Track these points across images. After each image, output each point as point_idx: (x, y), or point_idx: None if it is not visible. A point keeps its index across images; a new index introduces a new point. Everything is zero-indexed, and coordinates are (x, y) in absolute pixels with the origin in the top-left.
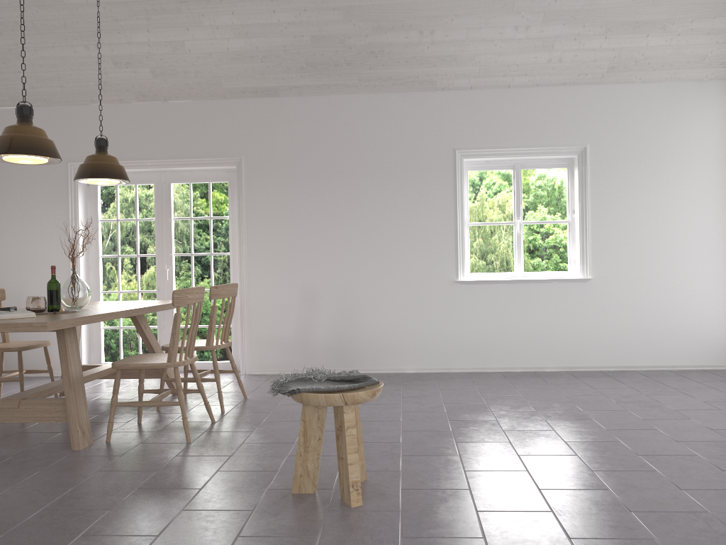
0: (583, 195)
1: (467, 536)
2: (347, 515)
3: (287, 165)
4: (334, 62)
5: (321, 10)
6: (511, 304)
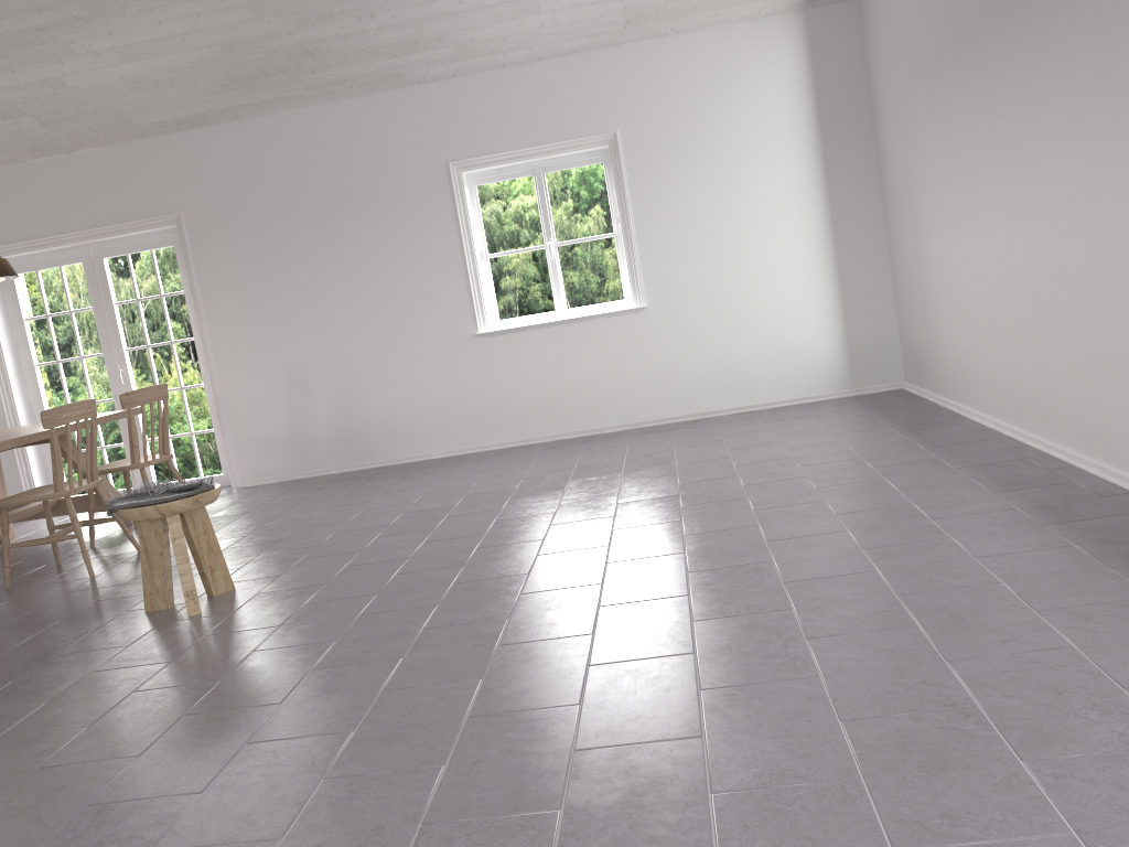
0: (622, 198)
1: (266, 627)
2: (177, 624)
3: (239, 215)
4: (264, 72)
5: (219, 11)
6: (550, 354)
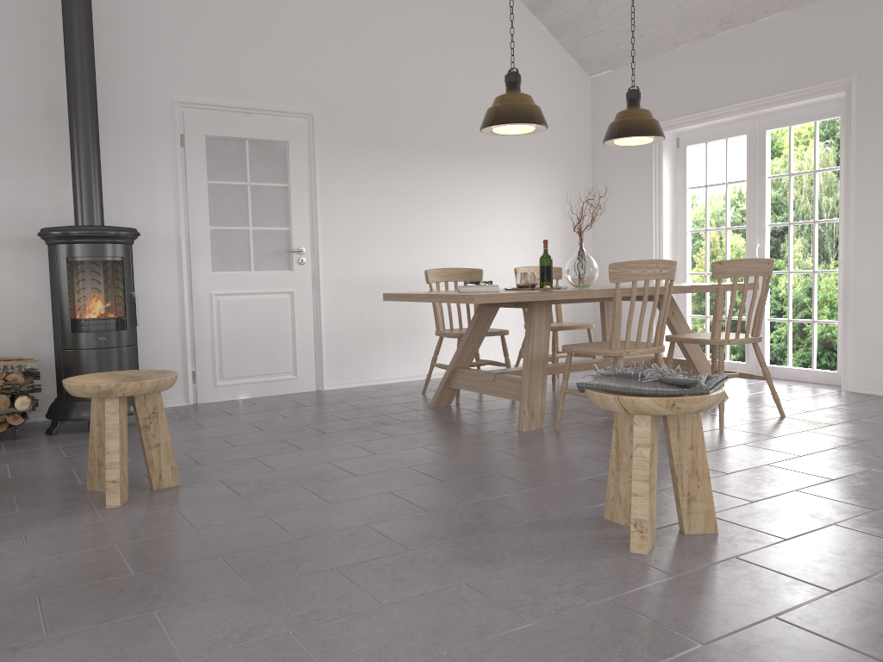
0: None
1: (685, 634)
2: (607, 557)
3: None
4: None
5: None
6: None
